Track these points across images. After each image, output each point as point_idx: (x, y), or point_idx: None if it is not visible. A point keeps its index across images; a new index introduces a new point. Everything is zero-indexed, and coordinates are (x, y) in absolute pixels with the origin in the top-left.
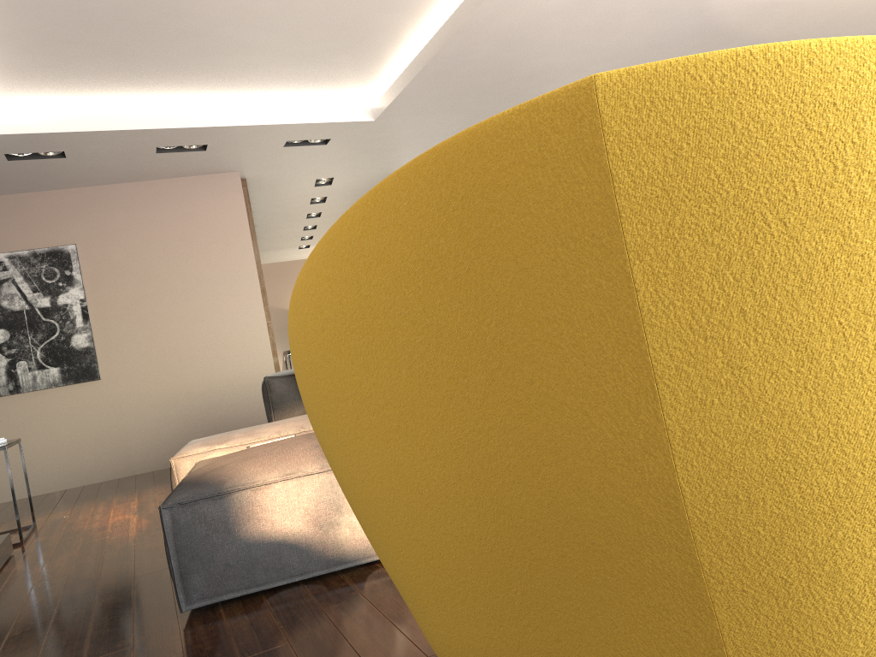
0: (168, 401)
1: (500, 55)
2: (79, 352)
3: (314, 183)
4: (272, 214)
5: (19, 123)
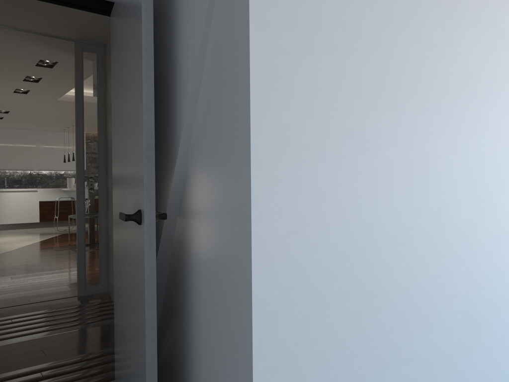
0: None
1: None
2: None
3: None
4: None
5: None
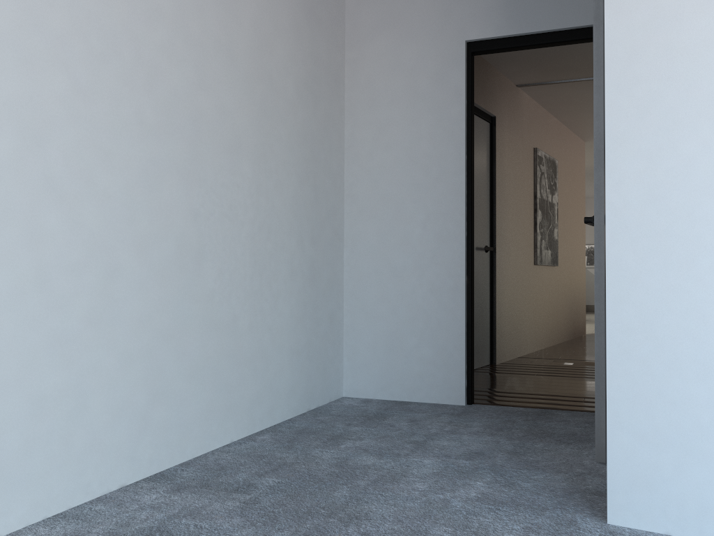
0: (567, 292)
1: None
2: (555, 242)
3: None
4: None
5: None
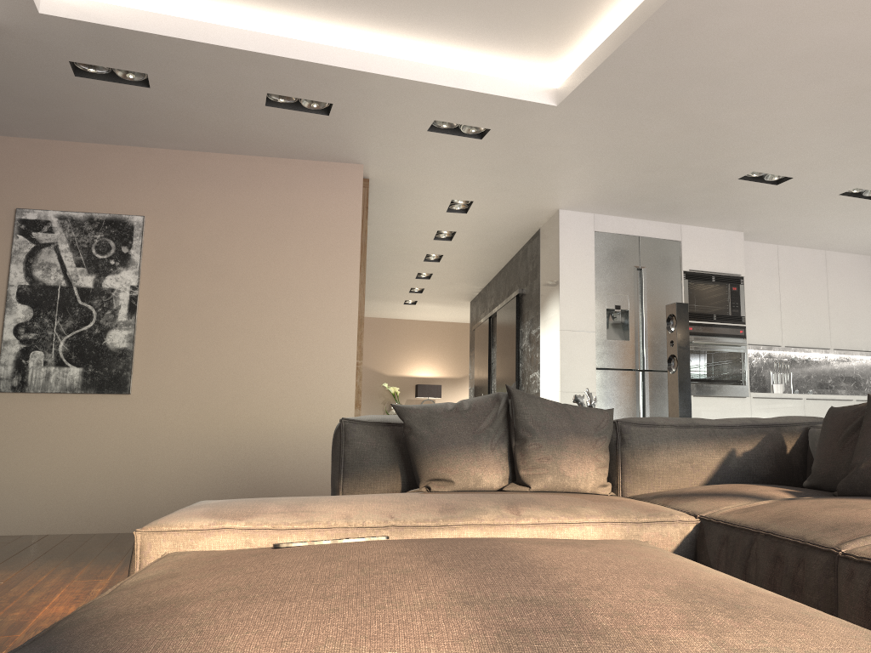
0: (208, 440)
1: None
2: (111, 353)
3: (447, 206)
4: (387, 245)
5: (90, 8)
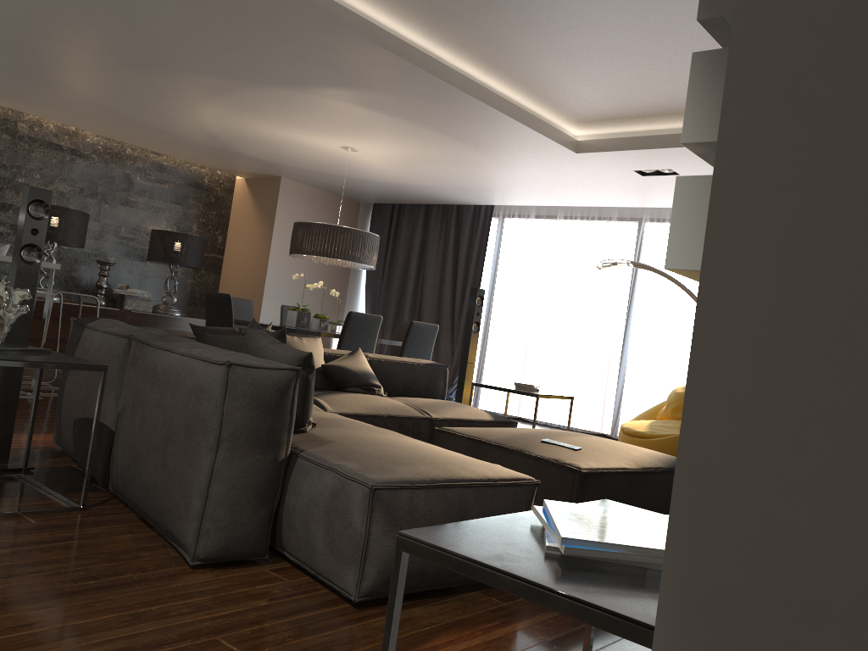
0: None
1: (225, 4)
2: None
3: None
4: None
5: None
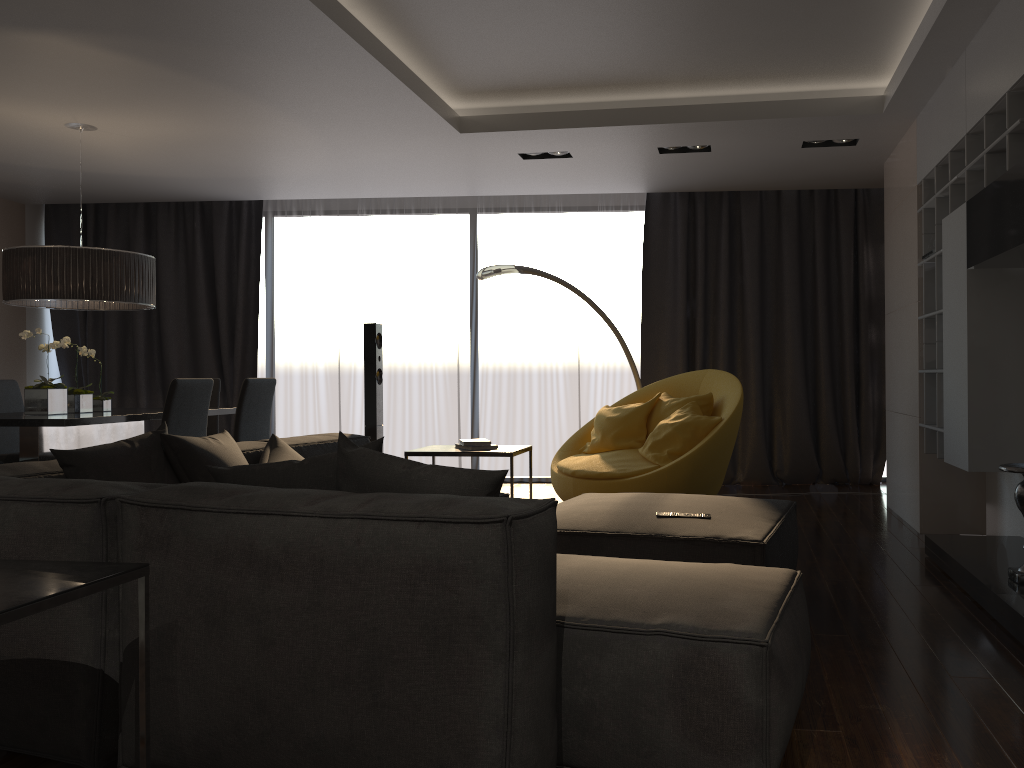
0: None
1: None
2: None
3: None
4: None
5: None
